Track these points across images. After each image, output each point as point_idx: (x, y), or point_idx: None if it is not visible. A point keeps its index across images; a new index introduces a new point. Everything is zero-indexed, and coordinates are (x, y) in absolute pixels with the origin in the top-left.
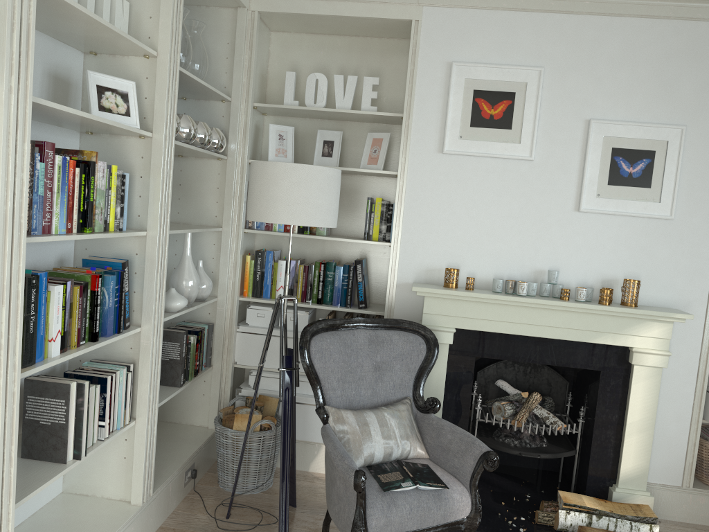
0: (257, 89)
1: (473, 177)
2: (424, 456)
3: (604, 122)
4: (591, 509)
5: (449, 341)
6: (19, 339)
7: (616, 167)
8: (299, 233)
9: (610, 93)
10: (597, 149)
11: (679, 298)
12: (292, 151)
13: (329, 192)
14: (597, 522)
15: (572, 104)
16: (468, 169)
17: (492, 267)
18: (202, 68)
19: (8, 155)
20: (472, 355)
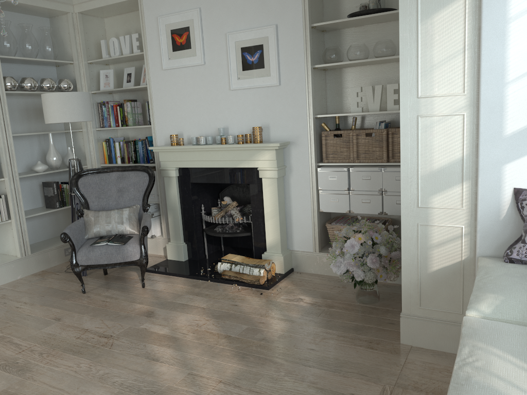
0: (94, 53)
1: (180, 80)
2: (134, 232)
3: (233, 33)
4: (233, 261)
5: (173, 175)
6: None
7: (244, 59)
8: (122, 126)
9: (235, 14)
10: (233, 51)
11: (292, 134)
12: (113, 82)
13: (71, 104)
14: (234, 268)
15: (217, 26)
16: (177, 76)
17: (197, 131)
18: (51, 50)
19: None
20: (188, 181)
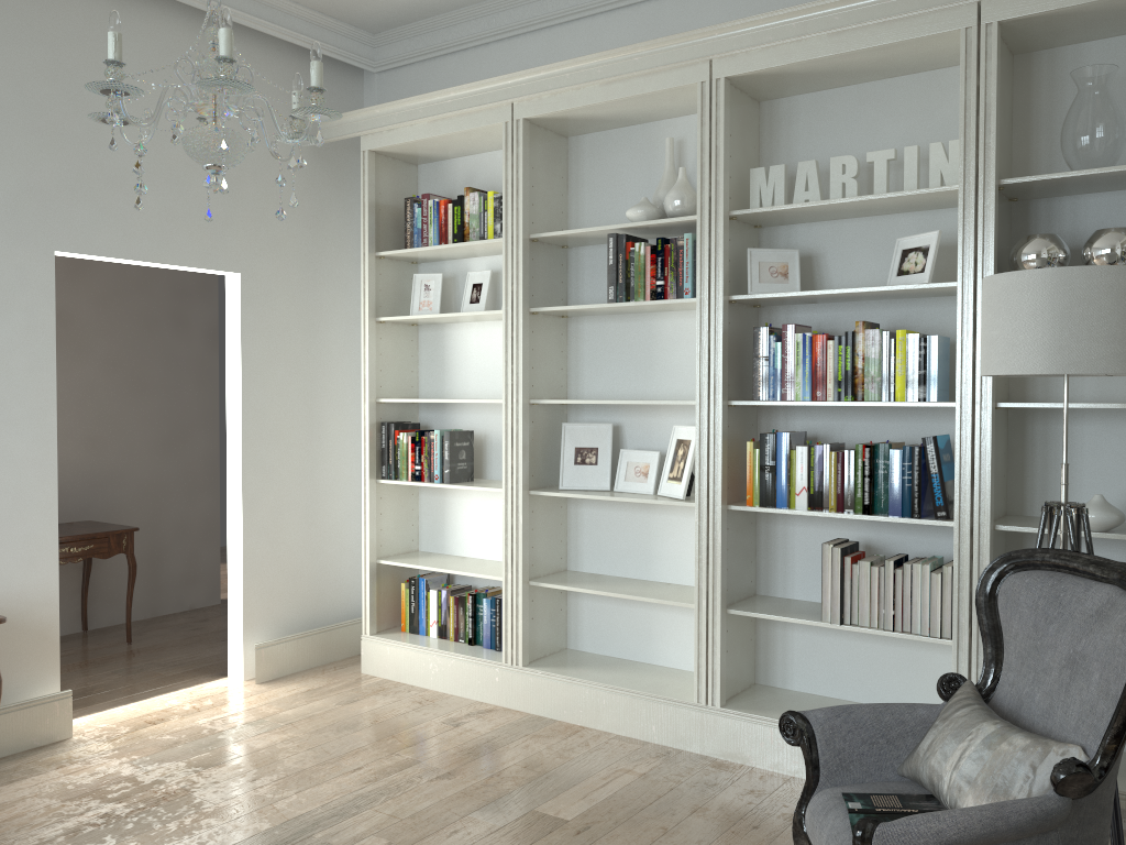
0: None
1: None
2: None
3: None
4: None
5: None
6: (718, 473)
7: None
8: None
9: None
10: None
11: None
12: None
13: (1009, 313)
14: None
15: None
16: None
17: None
18: None
19: (704, 342)
20: None
